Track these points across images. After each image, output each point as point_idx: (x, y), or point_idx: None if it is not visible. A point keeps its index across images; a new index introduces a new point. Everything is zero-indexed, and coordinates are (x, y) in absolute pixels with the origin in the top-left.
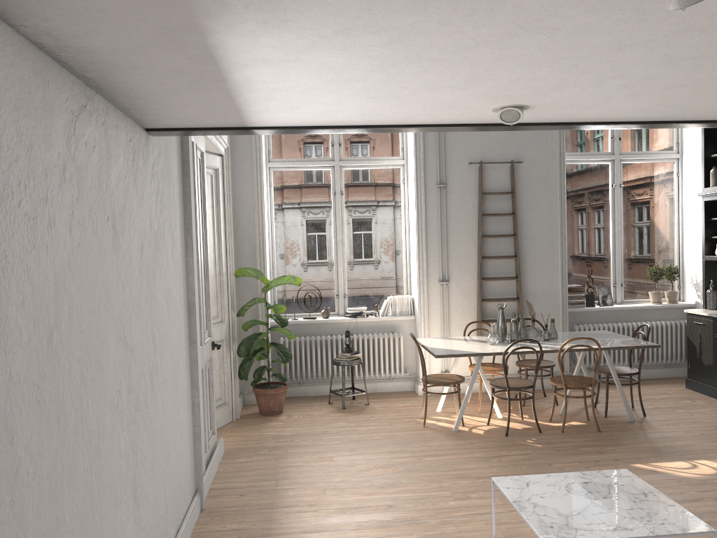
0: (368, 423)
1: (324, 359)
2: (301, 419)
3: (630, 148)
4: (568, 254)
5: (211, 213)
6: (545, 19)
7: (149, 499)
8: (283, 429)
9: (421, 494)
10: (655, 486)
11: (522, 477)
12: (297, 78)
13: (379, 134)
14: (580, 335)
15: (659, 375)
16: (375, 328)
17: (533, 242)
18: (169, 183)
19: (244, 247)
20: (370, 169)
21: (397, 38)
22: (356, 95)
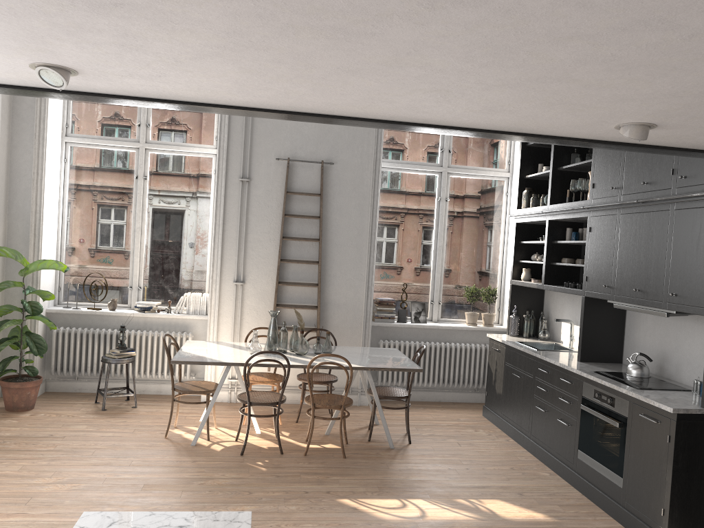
0: (110, 429)
1: (101, 354)
2: (42, 419)
3: (460, 162)
4: (386, 266)
5: None
6: None
7: None
8: (8, 429)
9: (67, 520)
10: (337, 527)
11: (119, 514)
12: None
13: (192, 119)
14: (360, 352)
15: (467, 399)
16: (166, 326)
17: (339, 248)
18: None
19: (18, 225)
20: (180, 156)
21: None
22: None
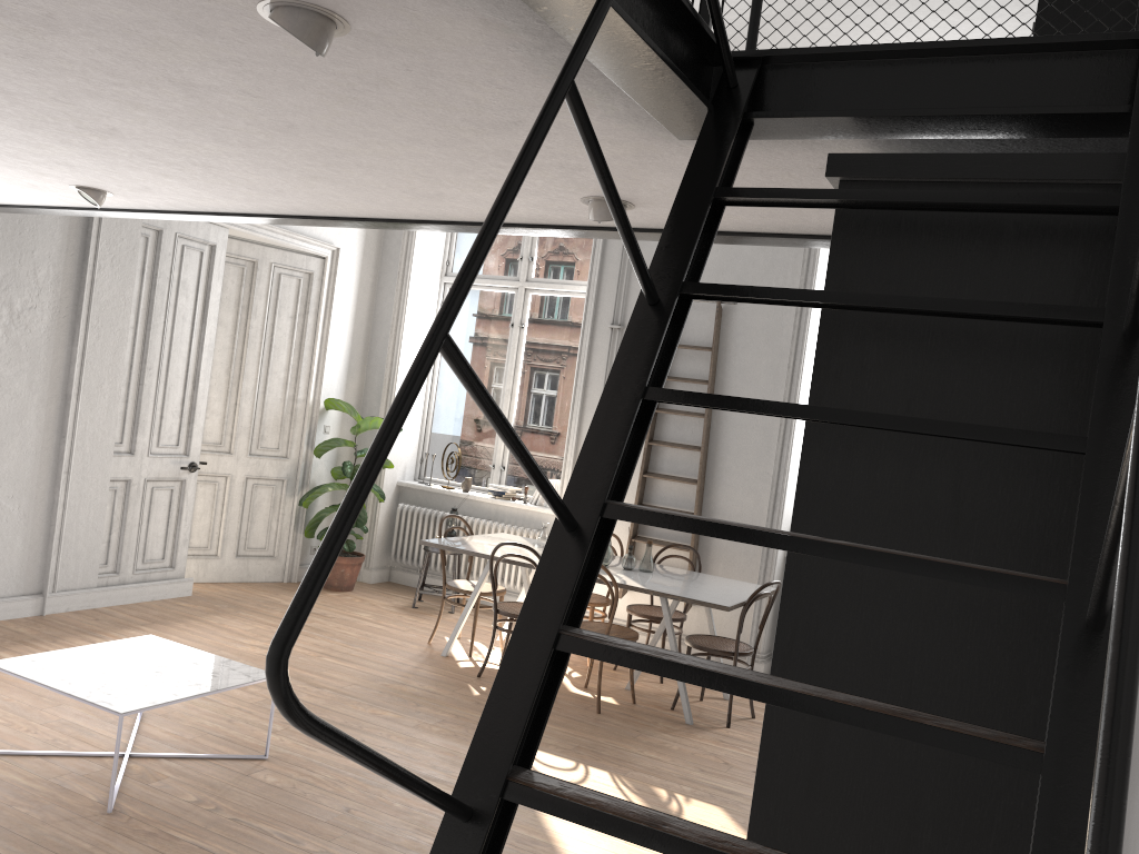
0: (389, 623)
1: None
2: (341, 600)
3: None
4: None
5: (289, 324)
6: None
7: None
8: None
9: None
10: (446, 757)
11: (171, 643)
12: None
13: (583, 249)
14: (700, 580)
15: None
16: (518, 519)
17: (738, 431)
18: (19, 262)
19: (374, 378)
20: (564, 297)
21: None
22: None
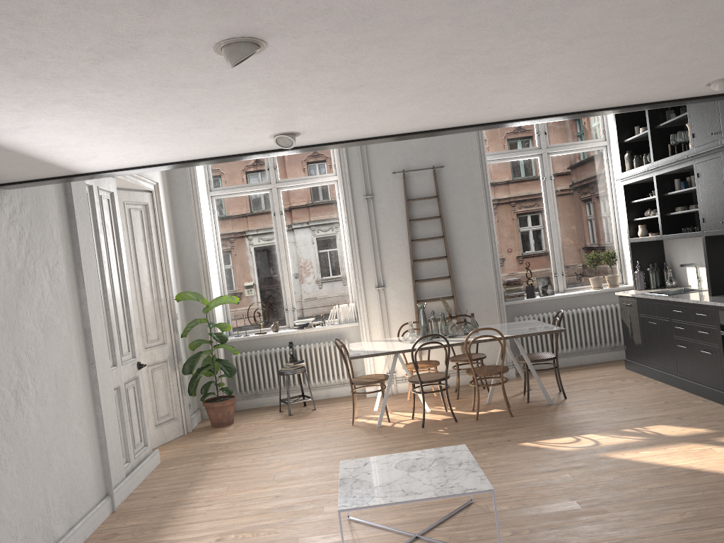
0: (304, 426)
1: (275, 370)
2: (246, 428)
3: (557, 141)
4: (506, 249)
5: (143, 245)
6: (173, 79)
7: (16, 498)
8: (224, 438)
9: (311, 484)
10: (527, 461)
11: (367, 458)
12: (55, 137)
13: (311, 154)
14: (503, 327)
15: (607, 358)
16: (323, 337)
17: (463, 241)
18: (44, 227)
19: (189, 273)
20: (306, 188)
21: (81, 104)
22: (127, 142)
